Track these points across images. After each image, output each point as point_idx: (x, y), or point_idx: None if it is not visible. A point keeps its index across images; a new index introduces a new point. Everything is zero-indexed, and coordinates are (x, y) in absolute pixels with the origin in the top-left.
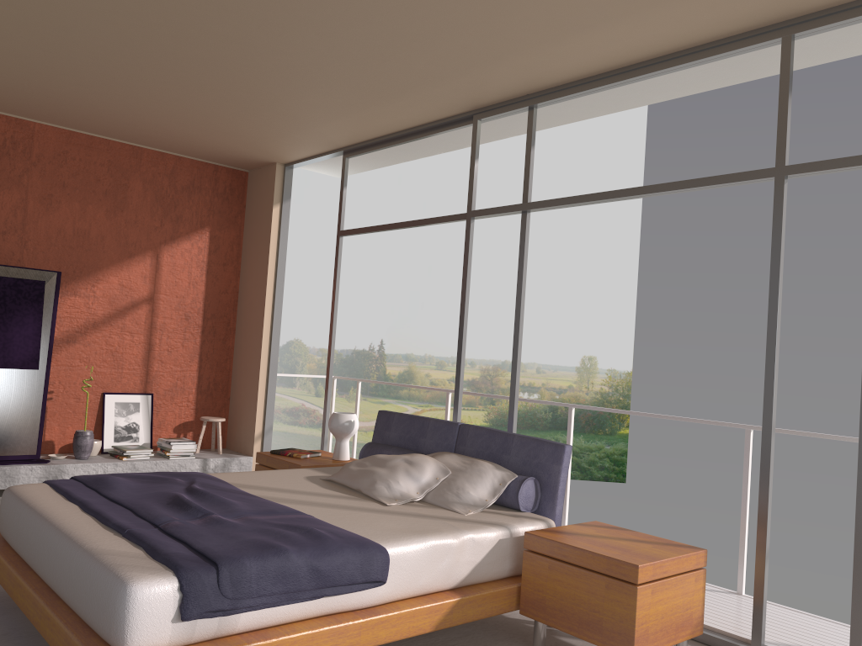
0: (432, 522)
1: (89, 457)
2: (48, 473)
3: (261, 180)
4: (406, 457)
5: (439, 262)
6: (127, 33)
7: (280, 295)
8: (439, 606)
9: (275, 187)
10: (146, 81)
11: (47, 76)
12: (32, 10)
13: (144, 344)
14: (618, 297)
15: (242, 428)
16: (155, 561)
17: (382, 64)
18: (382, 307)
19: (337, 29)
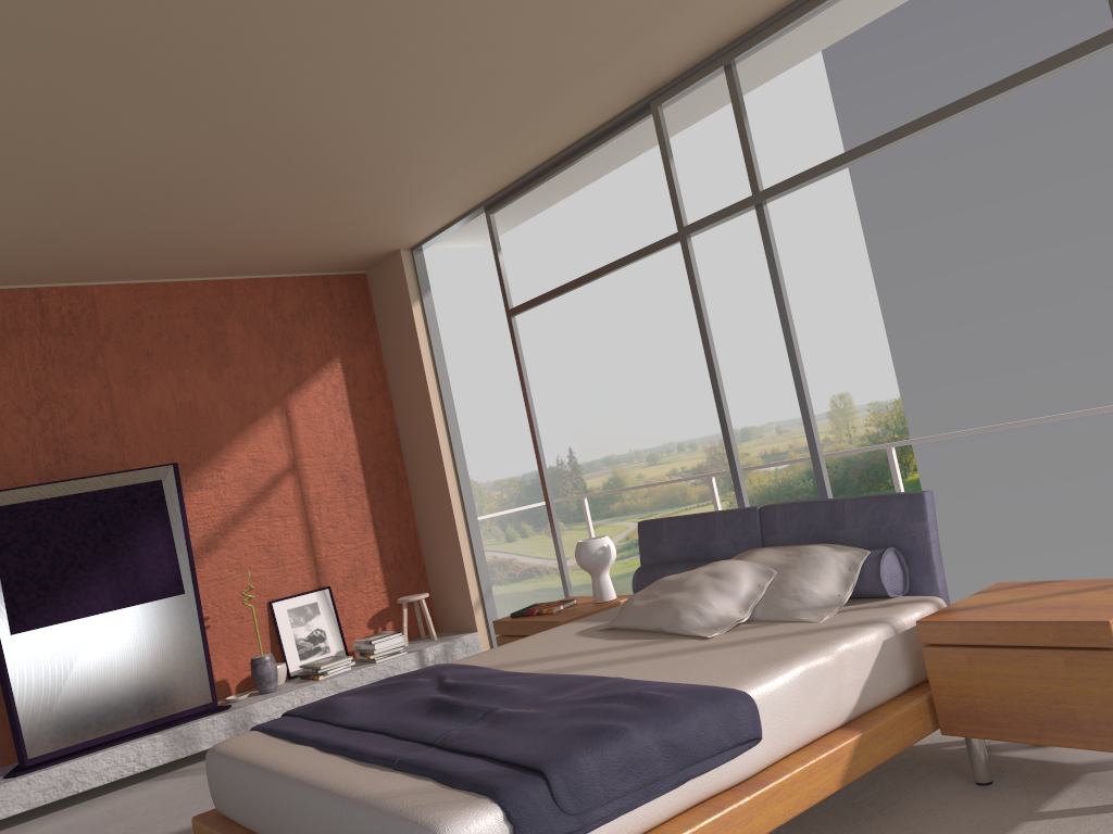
0: (784, 643)
1: (276, 687)
2: (234, 722)
3: (386, 278)
4: (706, 569)
5: (614, 329)
6: (187, 124)
7: (453, 416)
8: (839, 753)
9: (407, 280)
10: (221, 185)
11: (96, 216)
12: (63, 130)
13: (301, 526)
14: (854, 308)
15: (453, 599)
16: (456, 790)
17: (521, 65)
18: (558, 407)
19: (457, 32)
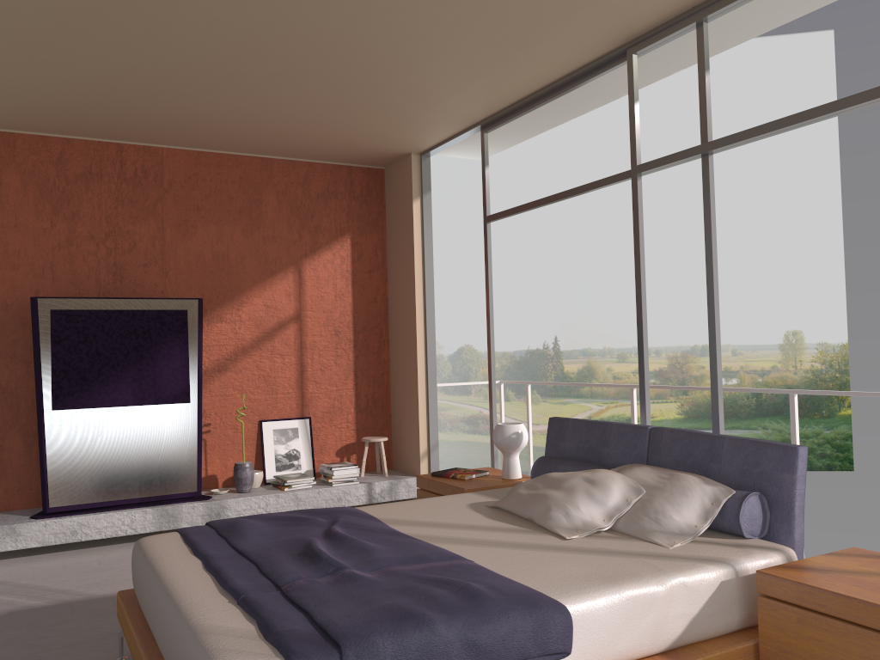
0: (626, 562)
1: (252, 489)
2: (210, 510)
3: (398, 175)
4: (585, 474)
5: (609, 246)
6: (218, 20)
7: (431, 298)
8: None
9: (413, 179)
10: (254, 77)
11: (157, 91)
12: (117, 13)
13: (296, 365)
14: (821, 260)
15: (407, 446)
16: (265, 642)
17: (506, 1)
18: (552, 302)
19: None
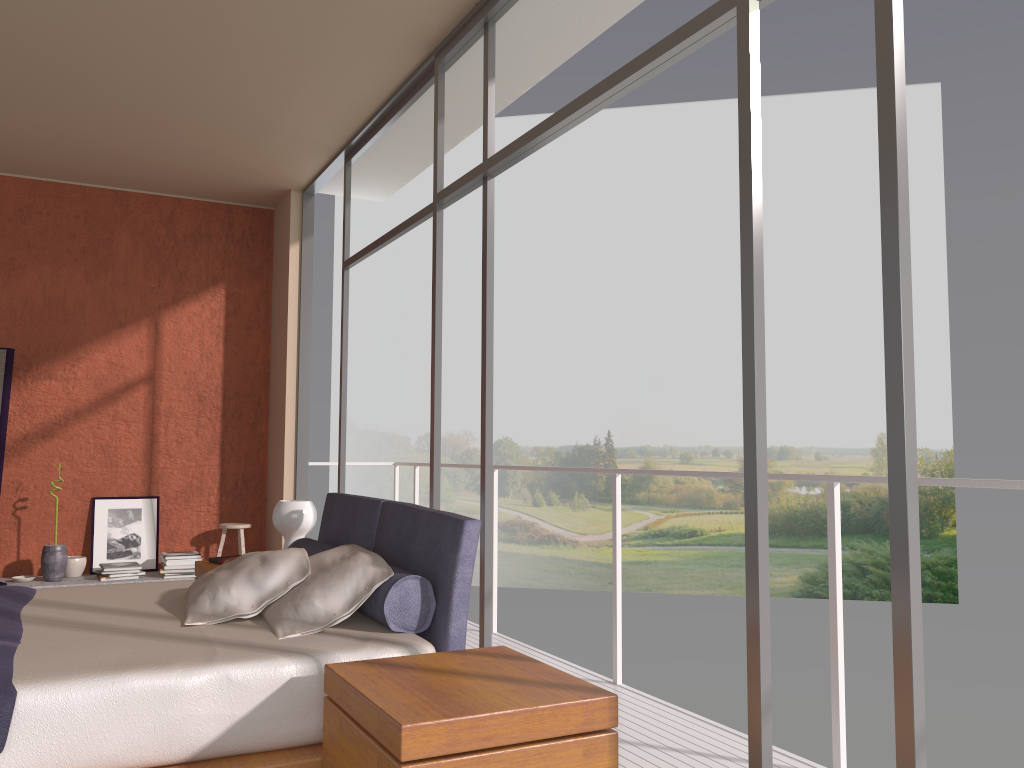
0: (192, 650)
1: (68, 578)
2: None
3: (282, 216)
4: (266, 552)
5: (674, 327)
6: None
7: (307, 359)
8: None
9: (291, 220)
10: (25, 85)
11: None
12: None
13: (144, 434)
14: (922, 350)
15: (274, 536)
16: None
17: None
18: (606, 390)
19: None
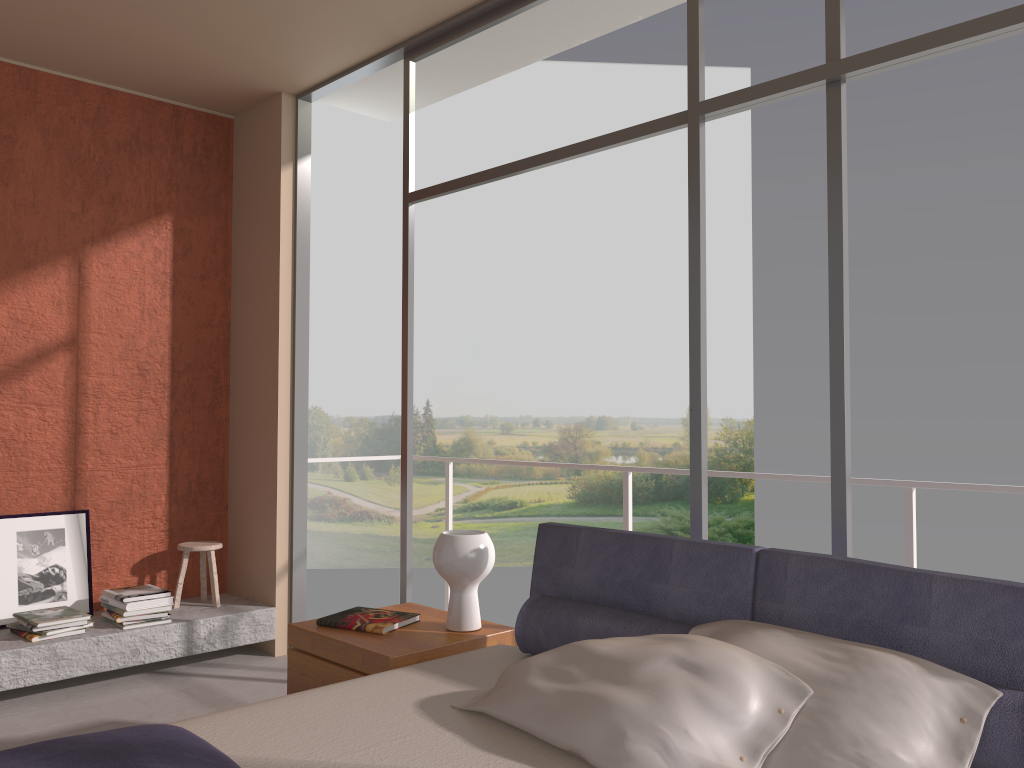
0: None
1: None
2: None
3: (256, 128)
4: (676, 652)
5: (496, 293)
6: None
7: (304, 323)
8: None
9: (283, 134)
10: None
11: None
12: None
13: (65, 423)
14: (729, 324)
15: (254, 557)
16: None
17: None
18: (425, 357)
19: None
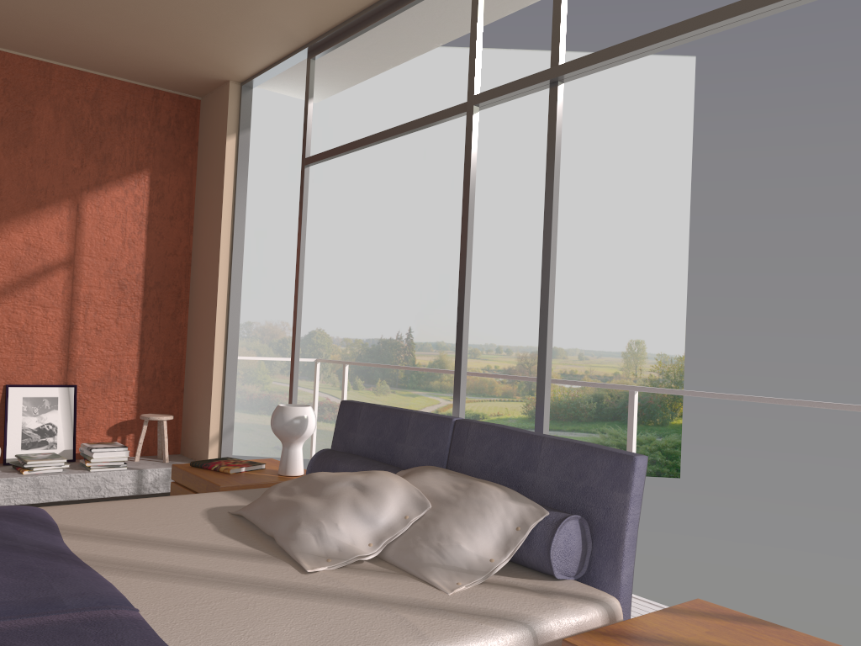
0: (376, 619)
1: None
2: None
3: (214, 107)
4: (357, 478)
5: None
6: None
7: (239, 254)
8: None
9: (229, 112)
10: None
11: None
12: None
13: (62, 321)
14: (667, 274)
15: (197, 428)
16: None
17: None
18: (409, 292)
19: None
